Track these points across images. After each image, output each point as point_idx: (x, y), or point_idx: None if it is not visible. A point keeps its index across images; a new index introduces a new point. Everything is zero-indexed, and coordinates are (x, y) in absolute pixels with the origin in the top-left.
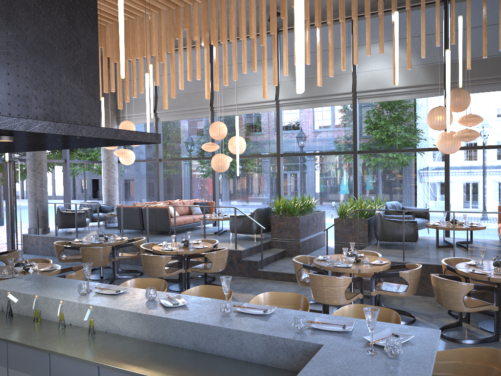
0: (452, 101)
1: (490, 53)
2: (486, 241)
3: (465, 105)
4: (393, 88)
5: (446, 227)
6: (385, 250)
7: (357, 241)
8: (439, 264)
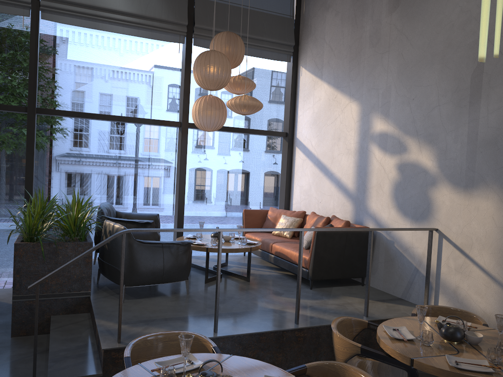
0: (226, 48)
1: (245, 2)
2: (235, 259)
3: (240, 60)
4: (109, 11)
5: (225, 248)
6: (140, 303)
7: (120, 304)
8: (277, 327)
